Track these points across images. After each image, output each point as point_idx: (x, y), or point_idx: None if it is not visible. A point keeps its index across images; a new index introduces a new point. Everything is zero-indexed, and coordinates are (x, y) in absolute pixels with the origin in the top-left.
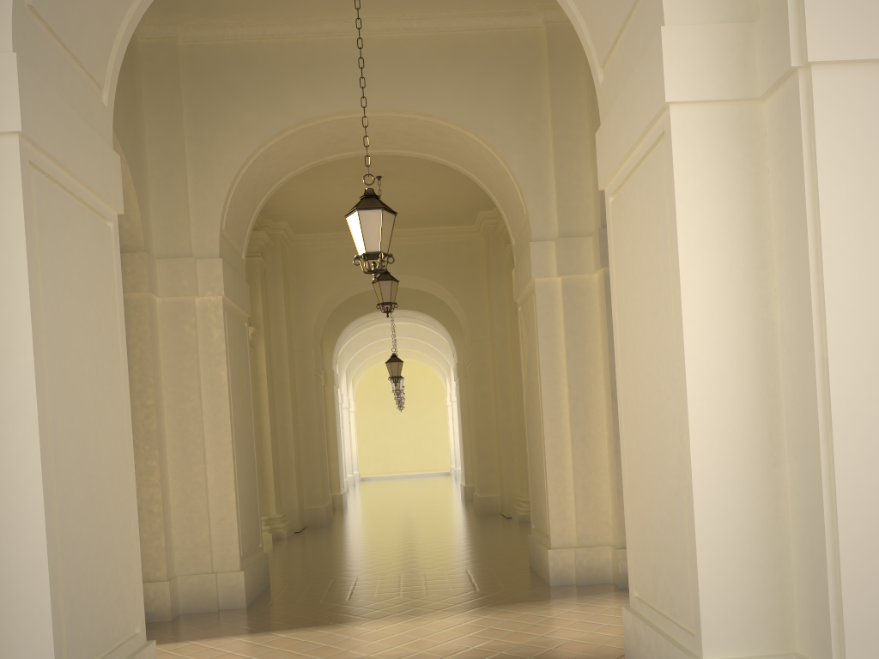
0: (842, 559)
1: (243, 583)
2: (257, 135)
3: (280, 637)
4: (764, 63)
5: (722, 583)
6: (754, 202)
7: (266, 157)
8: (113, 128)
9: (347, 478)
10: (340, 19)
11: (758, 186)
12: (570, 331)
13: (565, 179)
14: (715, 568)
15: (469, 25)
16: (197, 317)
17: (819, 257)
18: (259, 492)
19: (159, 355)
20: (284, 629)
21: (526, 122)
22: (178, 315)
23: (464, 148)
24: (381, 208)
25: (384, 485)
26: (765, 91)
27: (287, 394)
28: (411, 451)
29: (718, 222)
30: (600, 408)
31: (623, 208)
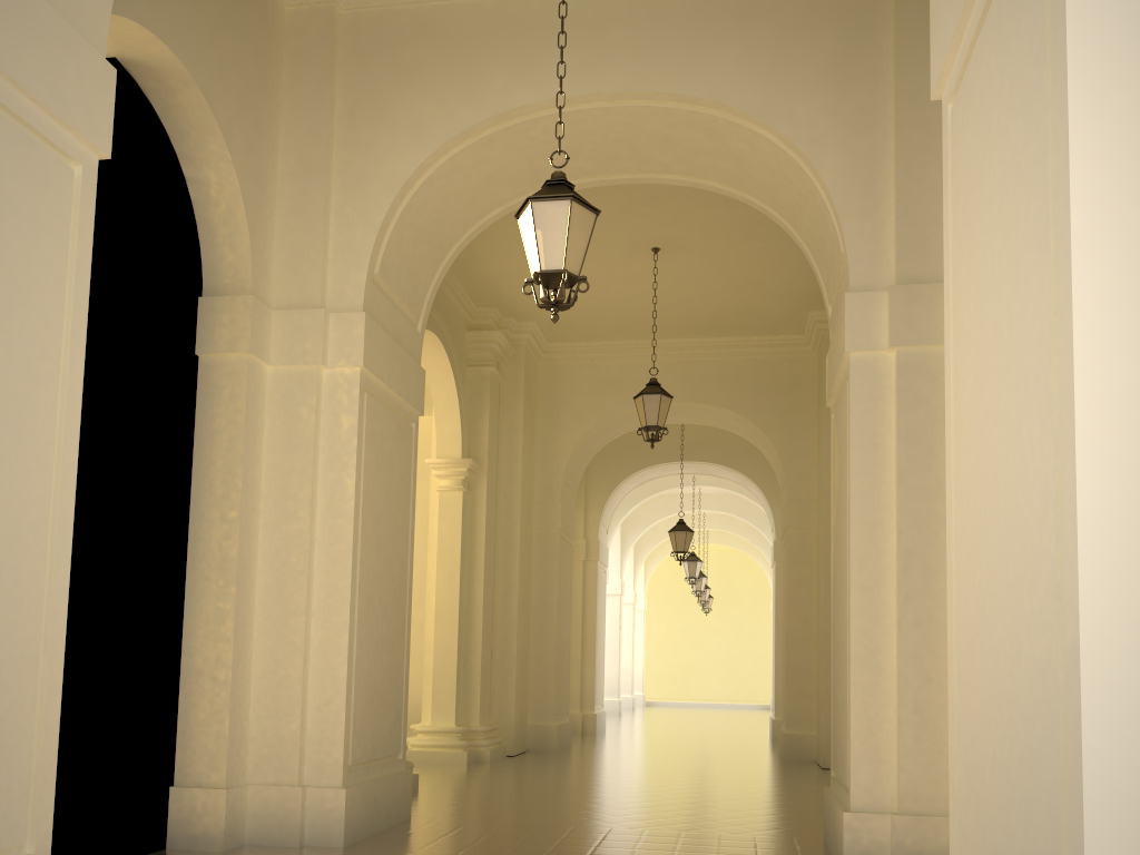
0: None
1: (343, 808)
2: (435, 135)
3: None
4: None
5: None
6: None
7: (451, 174)
8: (210, 106)
9: (620, 697)
10: None
11: None
12: (906, 439)
13: (912, 191)
14: None
15: None
16: (323, 397)
17: None
18: (458, 692)
19: (260, 449)
20: None
21: (852, 104)
22: (293, 392)
23: (754, 159)
24: (569, 198)
25: (672, 713)
26: None
27: (515, 558)
28: (720, 673)
29: None
30: None
31: (969, 99)
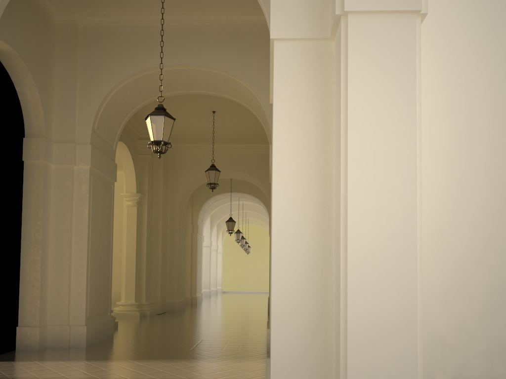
0: (349, 328)
1: (85, 333)
2: (118, 76)
3: (85, 364)
4: (330, 16)
5: (286, 340)
6: (323, 101)
7: (125, 90)
8: (27, 66)
9: (210, 289)
10: (168, 13)
11: (326, 92)
12: None
13: None
14: (282, 330)
15: (243, 19)
16: (75, 177)
17: (347, 133)
18: (136, 289)
19: (49, 197)
20: (93, 360)
21: None
22: (63, 175)
23: (240, 90)
24: (163, 115)
25: (232, 295)
26: (330, 33)
27: (160, 234)
28: (255, 278)
29: (299, 113)
30: None
31: None
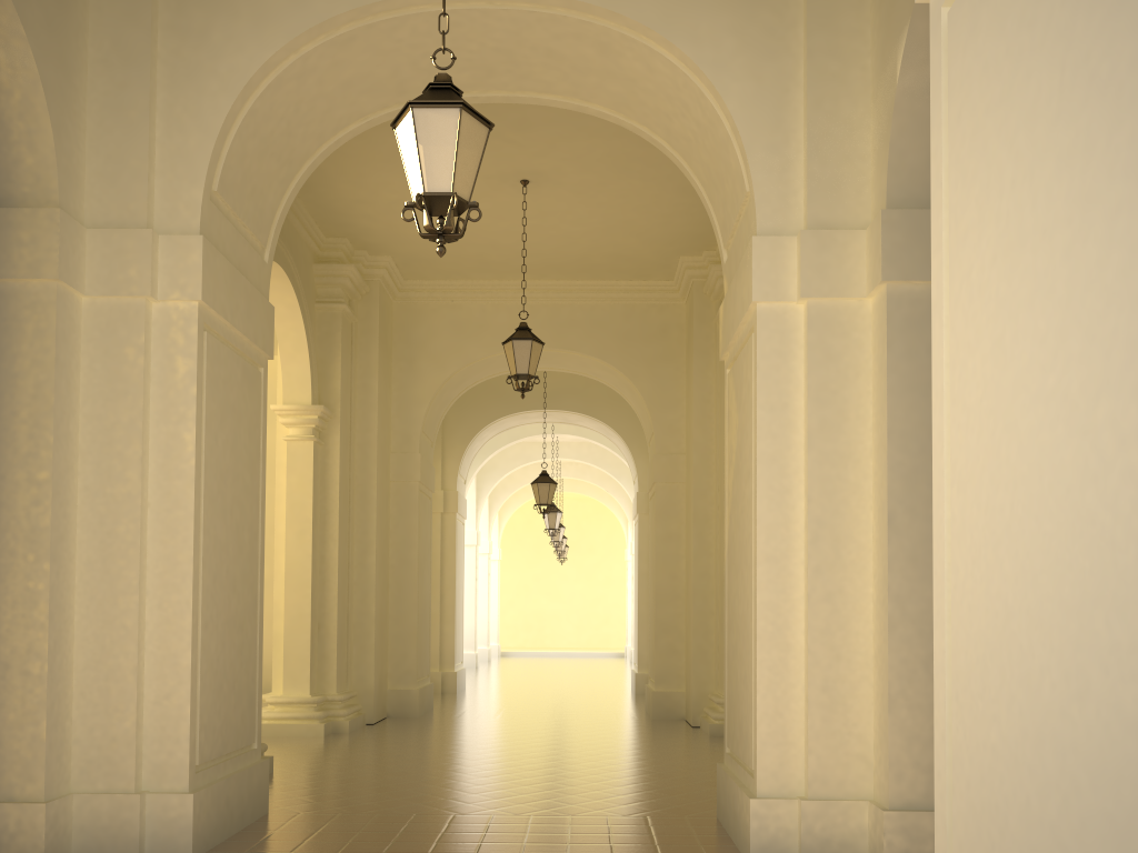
0: None
1: (190, 816)
2: (283, 27)
3: None
4: None
5: None
6: None
7: (303, 76)
8: None
9: (477, 650)
10: None
11: None
12: (816, 400)
13: (823, 127)
14: None
15: None
16: (153, 335)
17: None
18: (313, 659)
19: (75, 397)
20: None
21: (759, 25)
22: (116, 329)
23: (648, 82)
24: (458, 106)
25: (529, 664)
26: None
27: (372, 514)
28: (574, 621)
29: None
30: (864, 543)
31: None
